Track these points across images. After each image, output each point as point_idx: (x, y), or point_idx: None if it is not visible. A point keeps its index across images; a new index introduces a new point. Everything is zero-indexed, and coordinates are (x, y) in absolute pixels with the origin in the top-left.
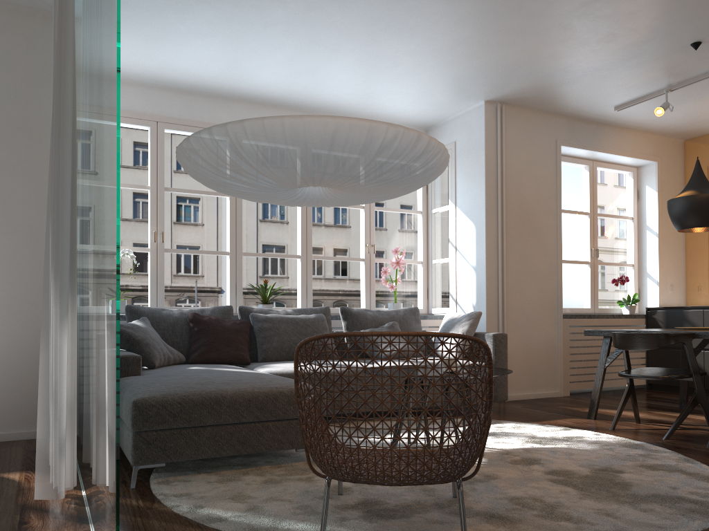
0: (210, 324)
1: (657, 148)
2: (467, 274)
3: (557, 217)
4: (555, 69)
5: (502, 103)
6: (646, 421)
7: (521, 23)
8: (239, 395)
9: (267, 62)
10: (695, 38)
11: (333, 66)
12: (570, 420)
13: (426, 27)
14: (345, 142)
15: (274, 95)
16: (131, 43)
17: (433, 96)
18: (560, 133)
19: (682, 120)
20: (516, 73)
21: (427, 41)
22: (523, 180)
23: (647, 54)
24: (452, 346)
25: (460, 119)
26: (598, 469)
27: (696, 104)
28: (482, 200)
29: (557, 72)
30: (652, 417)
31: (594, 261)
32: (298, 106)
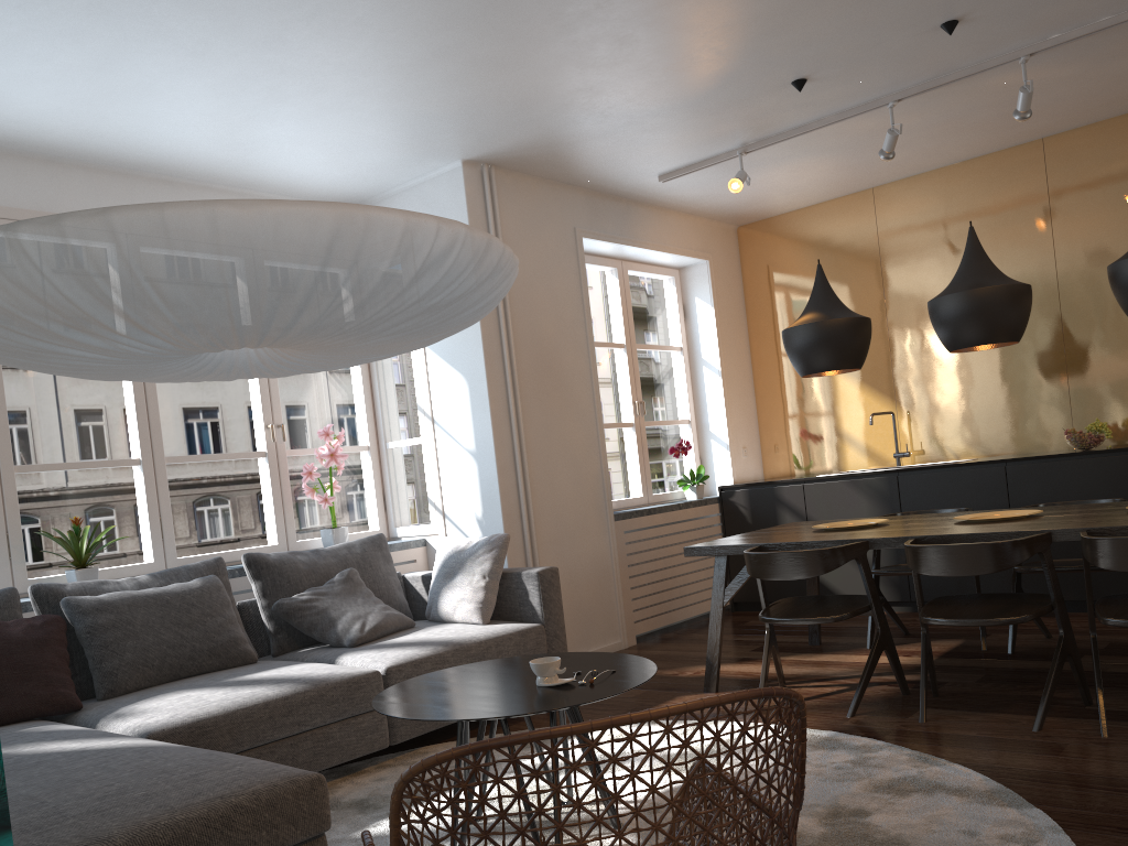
0: None
1: (706, 239)
2: (461, 465)
3: (589, 356)
4: (589, 111)
5: (490, 165)
6: (790, 681)
7: (556, 28)
8: (144, 840)
9: (42, 69)
10: (801, 73)
11: (189, 84)
12: (683, 700)
13: (387, 21)
14: (355, 258)
15: (51, 137)
16: None
17: (374, 150)
18: (579, 216)
19: (744, 197)
20: (526, 115)
21: (384, 49)
22: (535, 296)
23: (729, 94)
24: (468, 601)
25: (417, 191)
26: (827, 815)
27: (769, 173)
28: (477, 334)
29: (591, 117)
30: (790, 670)
31: (640, 420)
32: (103, 162)
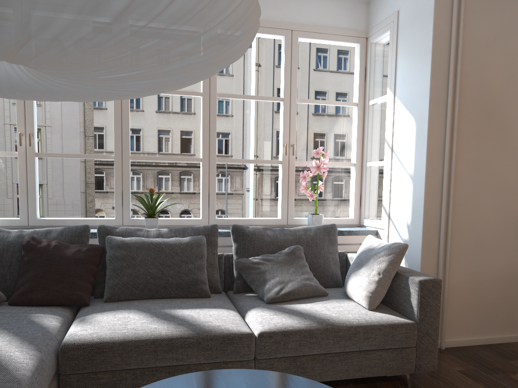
0: (43, 253)
1: None
2: (403, 184)
3: None
4: None
5: None
6: None
7: None
8: None
9: None
10: None
11: None
12: None
13: None
14: None
15: None
16: None
17: None
18: None
19: None
20: None
21: None
22: (489, 57)
23: None
24: (363, 289)
25: None
26: None
27: None
28: (427, 86)
29: None
30: None
31: None
32: None
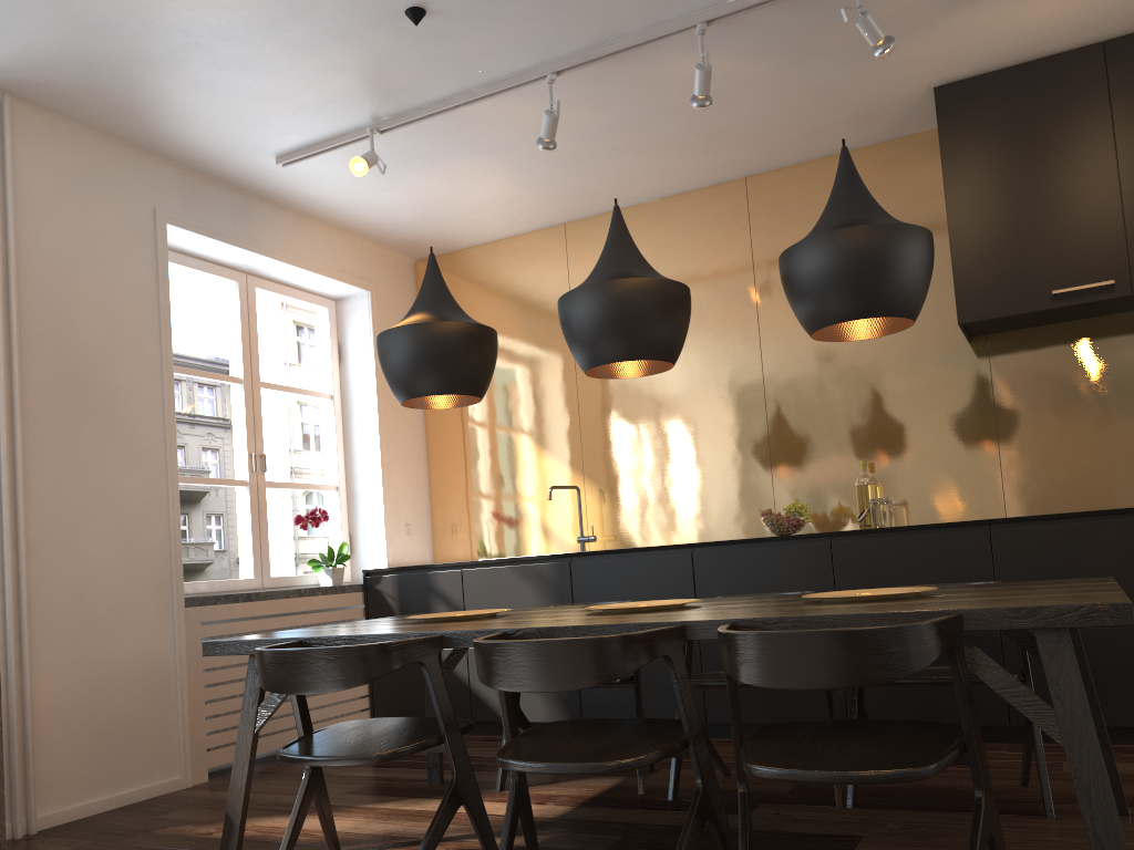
0: None
1: (369, 266)
2: None
3: (163, 379)
4: (114, 8)
5: (3, 91)
6: (357, 846)
7: None
8: None
9: None
10: None
11: None
12: None
13: None
14: None
15: None
16: None
17: None
18: (165, 196)
19: (408, 214)
20: None
21: None
22: (72, 285)
23: (322, 16)
24: None
25: None
26: None
27: (428, 178)
28: None
29: (123, 21)
30: (372, 826)
31: (258, 479)
32: None
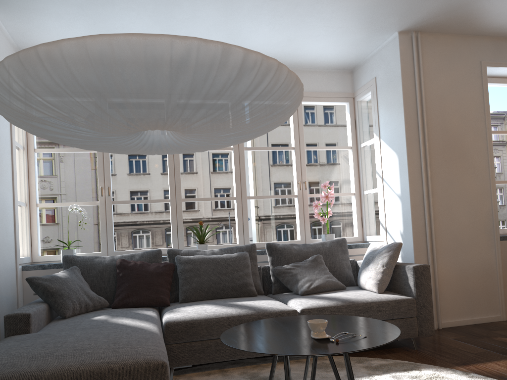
0: (133, 269)
1: None
2: (394, 203)
3: (486, 139)
4: None
5: (417, 32)
6: None
7: None
8: (57, 376)
9: (174, 23)
10: None
11: (234, 17)
12: (505, 362)
13: None
14: (120, 67)
15: None
16: (50, 23)
17: (344, 35)
18: (484, 54)
19: None
20: None
21: None
22: (446, 105)
23: None
24: (372, 279)
25: (378, 54)
26: None
27: None
28: (402, 129)
29: None
30: None
31: None
32: None
